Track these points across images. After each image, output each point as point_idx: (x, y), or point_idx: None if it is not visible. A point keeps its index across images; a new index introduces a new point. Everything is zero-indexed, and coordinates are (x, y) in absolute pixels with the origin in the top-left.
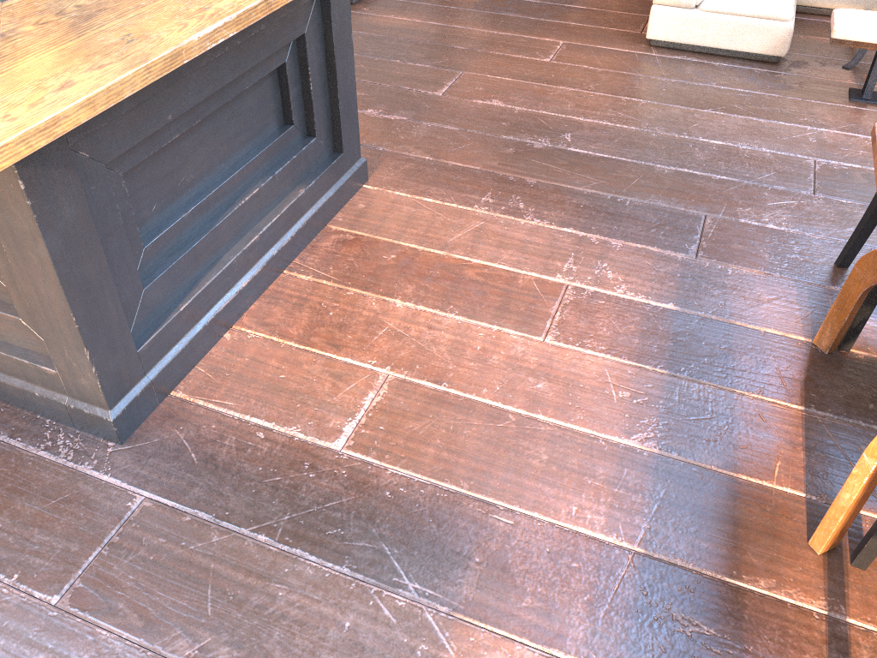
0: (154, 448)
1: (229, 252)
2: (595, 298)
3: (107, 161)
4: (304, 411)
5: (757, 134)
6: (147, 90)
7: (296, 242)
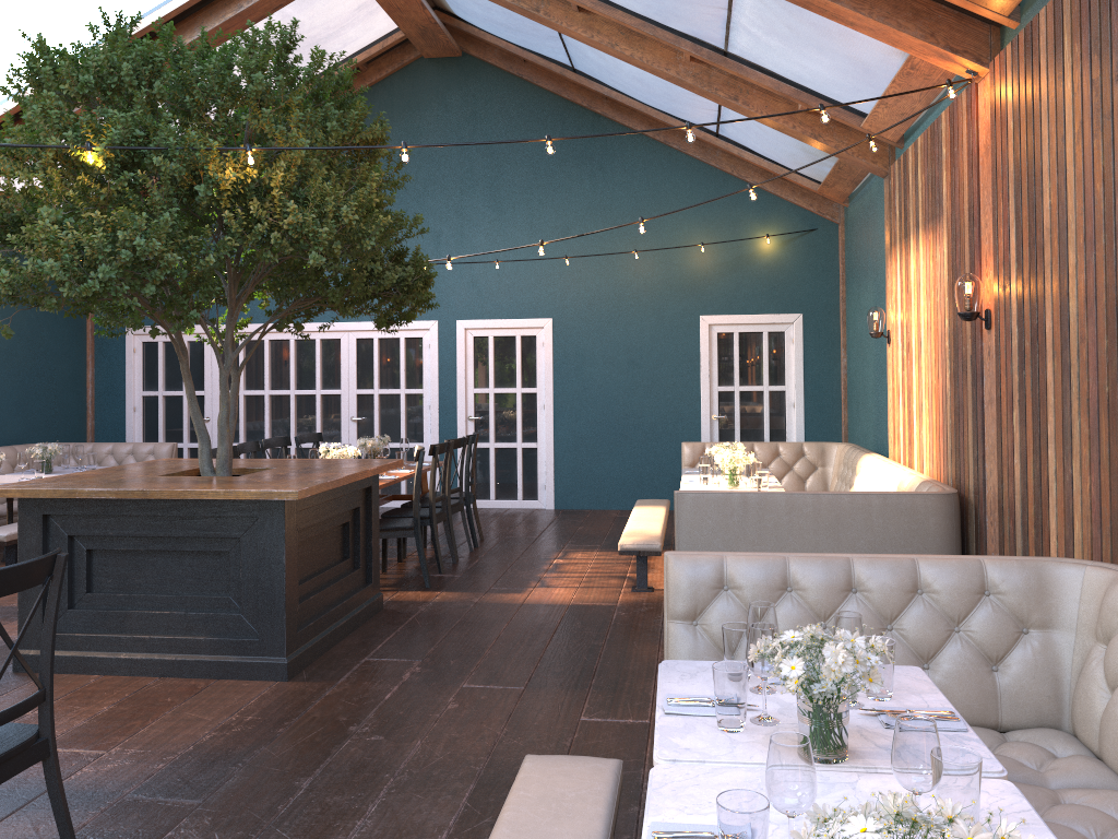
0: (4, 677)
1: (131, 633)
2: (80, 761)
3: (69, 534)
4: (10, 699)
5: (397, 831)
6: (90, 510)
7: (180, 666)
